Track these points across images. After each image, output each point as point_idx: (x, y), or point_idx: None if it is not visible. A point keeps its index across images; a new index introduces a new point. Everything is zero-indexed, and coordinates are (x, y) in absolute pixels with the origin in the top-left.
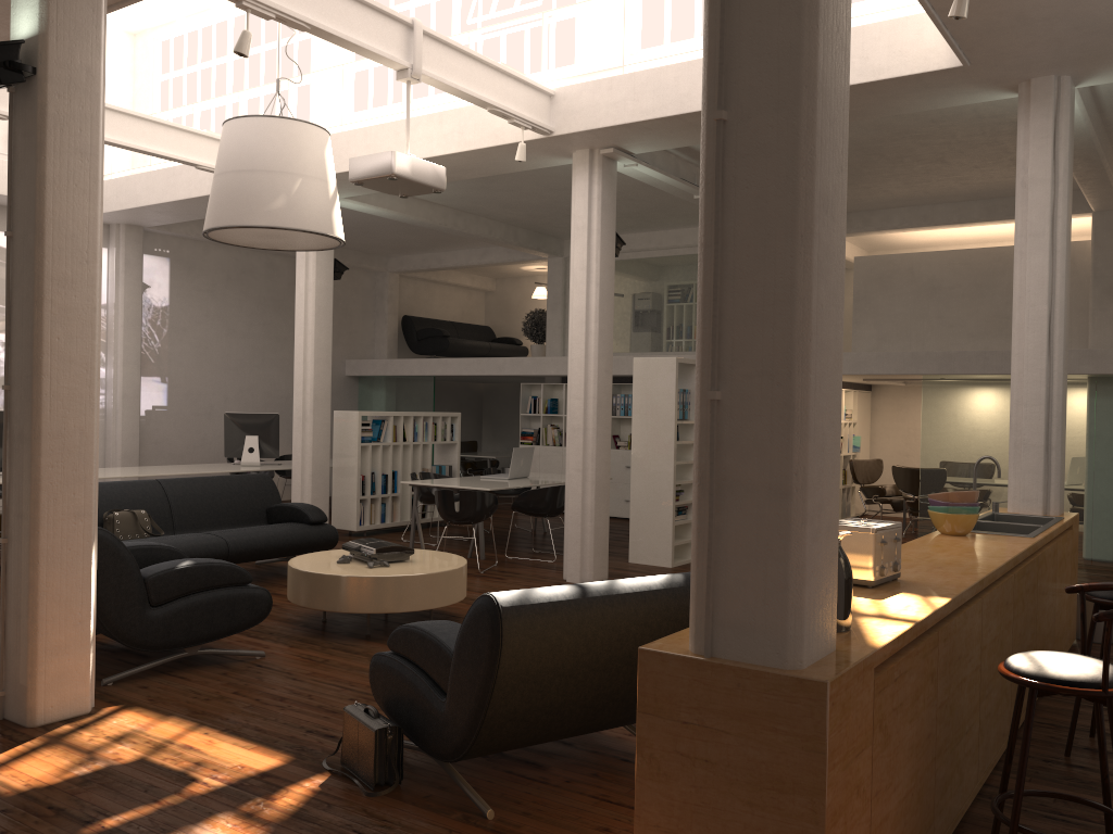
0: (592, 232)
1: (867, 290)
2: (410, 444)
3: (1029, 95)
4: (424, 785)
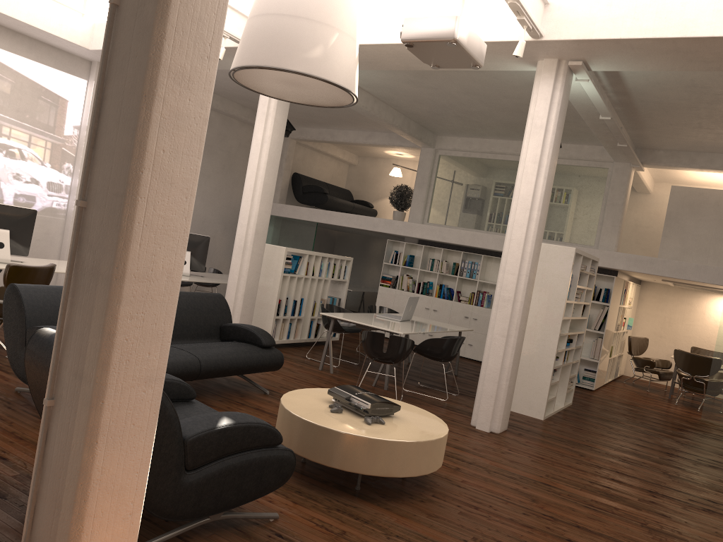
0: (548, 132)
1: (678, 212)
2: (316, 278)
3: None
4: None
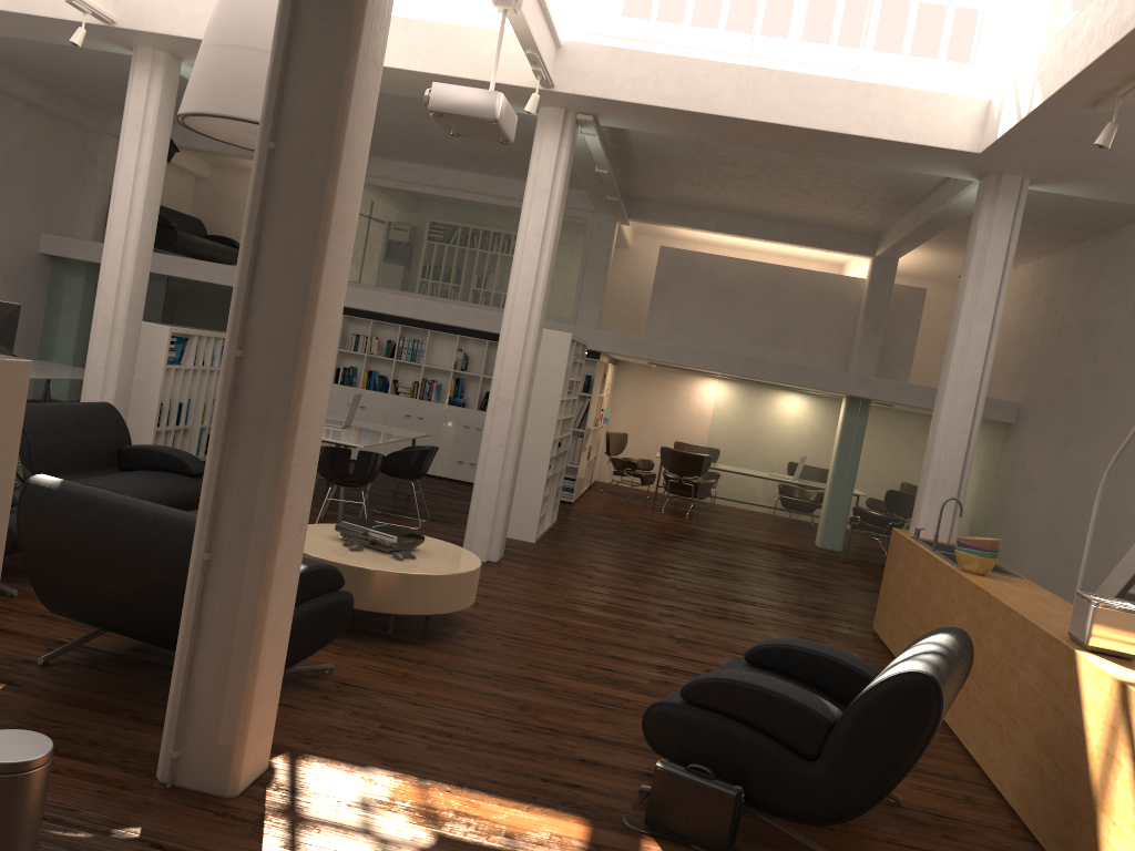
0: (553, 199)
1: (668, 280)
2: (207, 369)
3: (997, 186)
4: (749, 843)
